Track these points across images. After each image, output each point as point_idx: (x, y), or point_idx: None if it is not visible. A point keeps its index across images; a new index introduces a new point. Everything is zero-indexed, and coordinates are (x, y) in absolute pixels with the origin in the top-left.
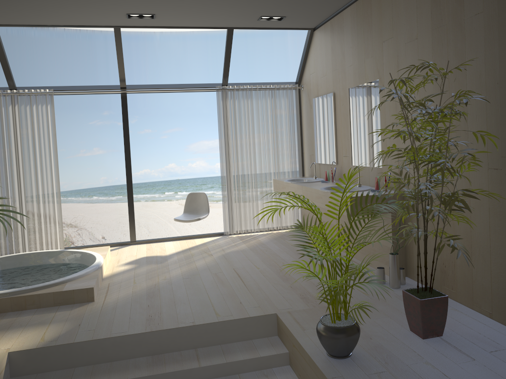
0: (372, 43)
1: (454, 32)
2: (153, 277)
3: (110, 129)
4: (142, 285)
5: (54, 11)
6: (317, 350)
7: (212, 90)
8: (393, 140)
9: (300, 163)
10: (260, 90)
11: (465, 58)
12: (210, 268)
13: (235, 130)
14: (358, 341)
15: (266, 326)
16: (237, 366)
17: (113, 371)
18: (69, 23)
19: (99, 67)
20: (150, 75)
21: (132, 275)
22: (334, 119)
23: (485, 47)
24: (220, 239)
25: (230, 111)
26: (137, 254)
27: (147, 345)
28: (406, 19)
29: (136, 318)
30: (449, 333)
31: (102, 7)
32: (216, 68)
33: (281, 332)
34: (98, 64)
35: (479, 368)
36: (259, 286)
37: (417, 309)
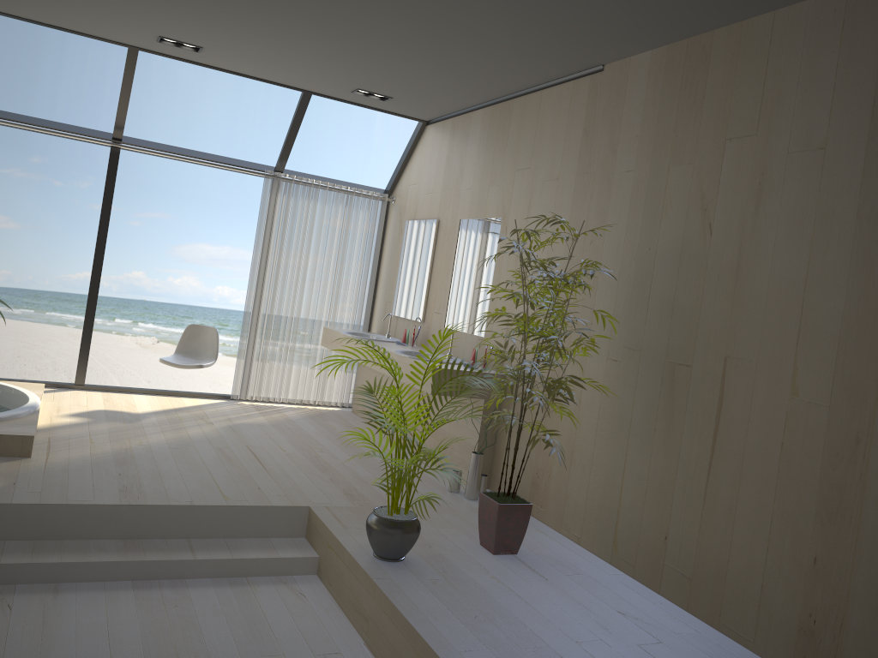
0: (502, 168)
1: (600, 185)
2: (121, 439)
3: (39, 189)
4: (105, 448)
5: (46, 4)
6: (361, 550)
7: (258, 174)
8: (505, 303)
9: (368, 311)
10: (331, 190)
11: (606, 219)
12: (211, 441)
13: (282, 242)
14: (414, 547)
15: (292, 523)
16: (246, 566)
17: (66, 551)
18: (59, 24)
19: (42, 78)
20: (132, 113)
21: (85, 431)
22: (432, 257)
23: (629, 212)
24: (223, 404)
25: (279, 212)
26: (88, 405)
27: (119, 524)
28: (550, 151)
29: (103, 486)
30: (526, 552)
31: (125, 19)
32: (251, 128)
33: (313, 531)
34: (40, 72)
35: (549, 587)
36: (286, 473)
37: (494, 516)
